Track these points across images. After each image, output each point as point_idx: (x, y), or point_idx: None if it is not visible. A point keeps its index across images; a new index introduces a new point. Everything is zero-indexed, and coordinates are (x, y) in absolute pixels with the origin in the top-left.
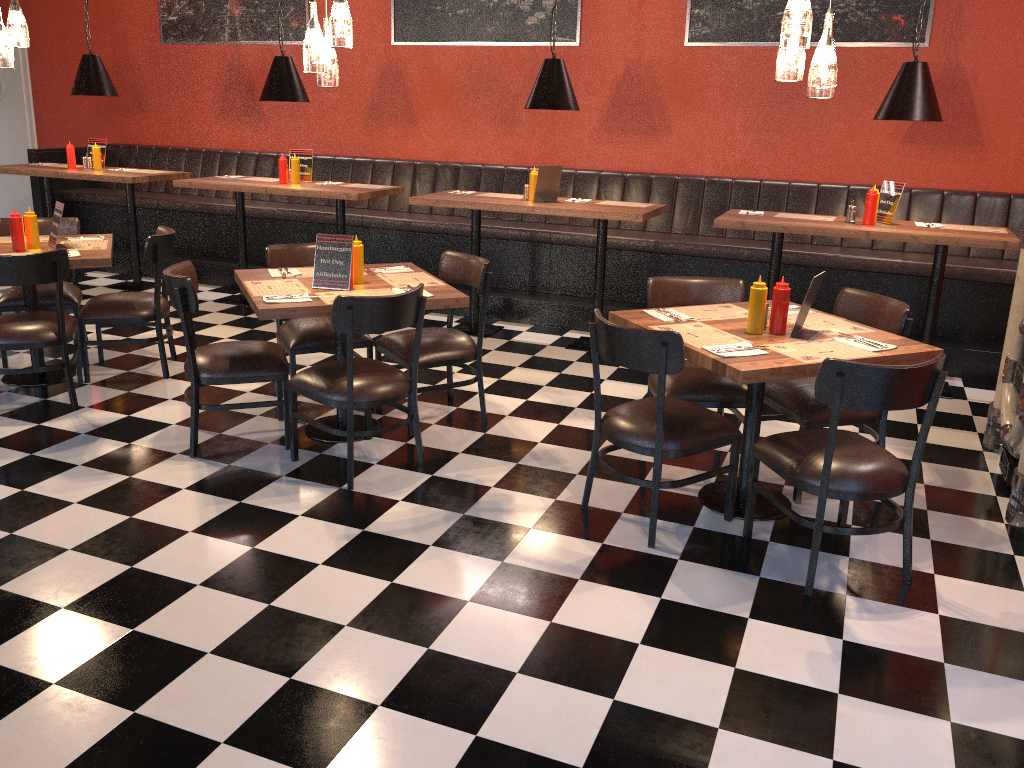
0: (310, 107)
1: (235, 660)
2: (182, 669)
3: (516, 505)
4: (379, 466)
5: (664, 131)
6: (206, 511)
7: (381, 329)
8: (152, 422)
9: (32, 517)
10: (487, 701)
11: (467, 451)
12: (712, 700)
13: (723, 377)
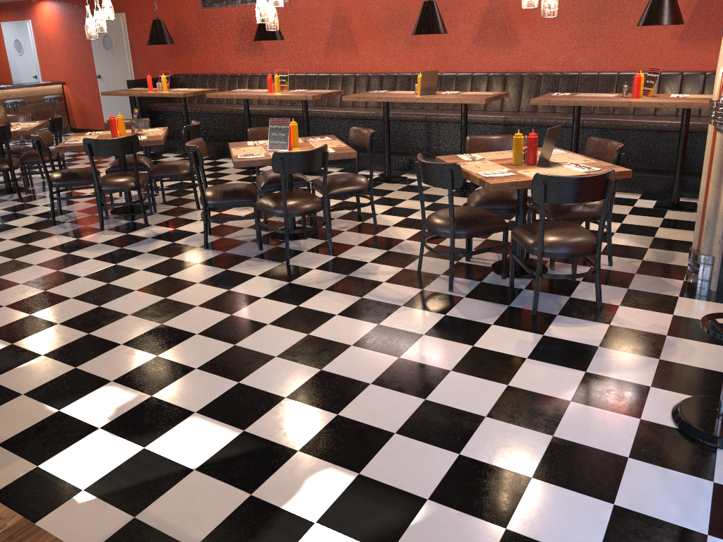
0: (291, 43)
1: (209, 337)
2: (182, 340)
3: (379, 271)
4: (307, 252)
5: (515, 43)
6: (207, 274)
7: (300, 170)
8: (187, 232)
9: (119, 276)
10: (331, 356)
11: (360, 244)
12: (453, 359)
13: (510, 195)
